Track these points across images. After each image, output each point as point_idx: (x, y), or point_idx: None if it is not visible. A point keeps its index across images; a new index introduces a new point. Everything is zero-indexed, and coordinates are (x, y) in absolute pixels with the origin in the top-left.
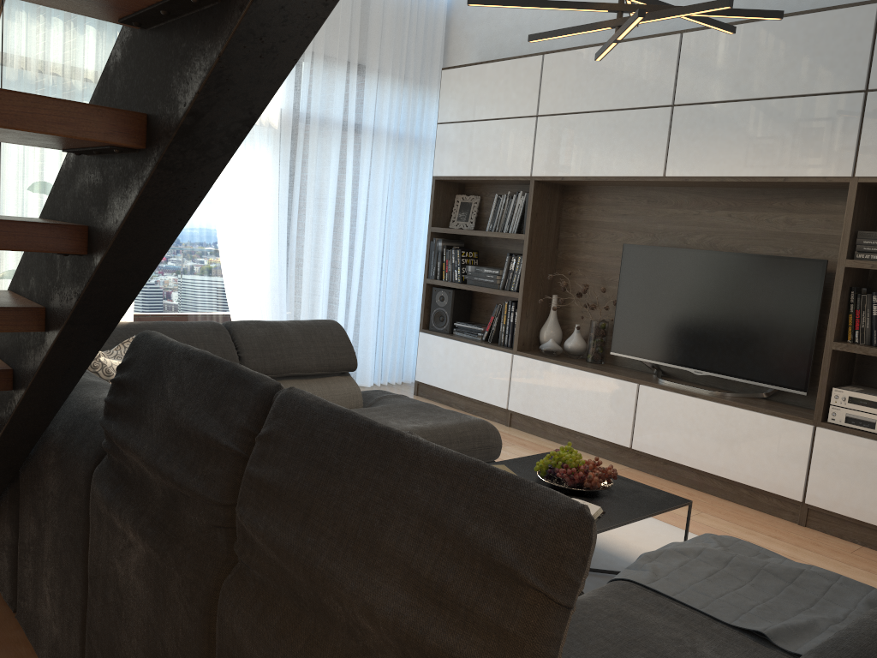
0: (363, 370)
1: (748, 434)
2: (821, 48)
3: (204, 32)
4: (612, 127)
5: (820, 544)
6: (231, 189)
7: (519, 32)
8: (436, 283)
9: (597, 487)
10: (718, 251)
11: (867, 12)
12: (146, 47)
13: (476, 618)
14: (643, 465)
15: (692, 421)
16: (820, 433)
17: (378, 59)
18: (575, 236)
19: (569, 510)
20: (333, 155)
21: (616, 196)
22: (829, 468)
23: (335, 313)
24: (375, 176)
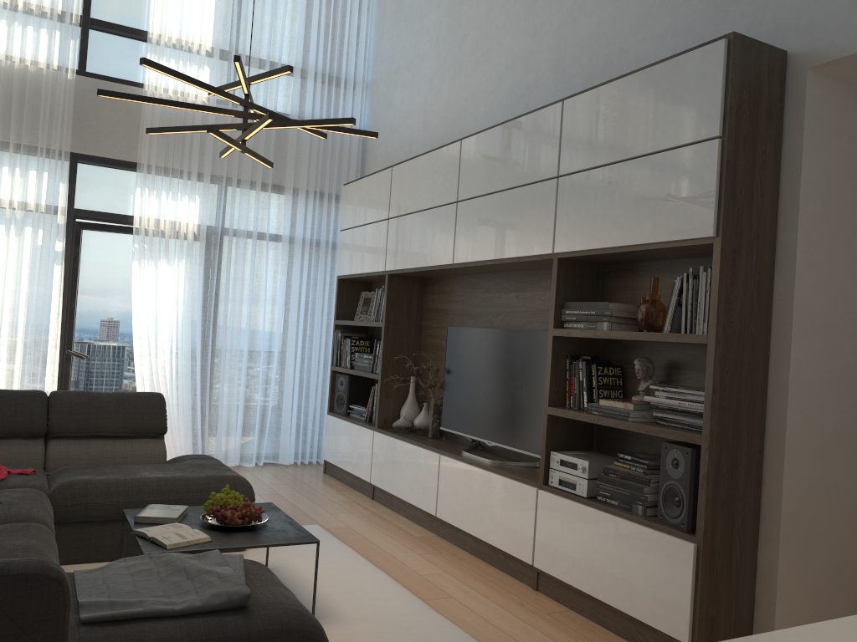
0: (282, 449)
1: (500, 499)
2: (533, 143)
3: None
4: (426, 223)
5: (526, 604)
6: (144, 291)
7: (402, 149)
8: (336, 369)
9: (233, 523)
10: (500, 328)
11: (556, 109)
12: None
13: None
14: (445, 533)
15: (469, 488)
16: (540, 496)
17: (291, 181)
18: (431, 322)
19: None
20: (248, 261)
21: (453, 285)
22: (546, 530)
23: (251, 396)
24: (291, 277)
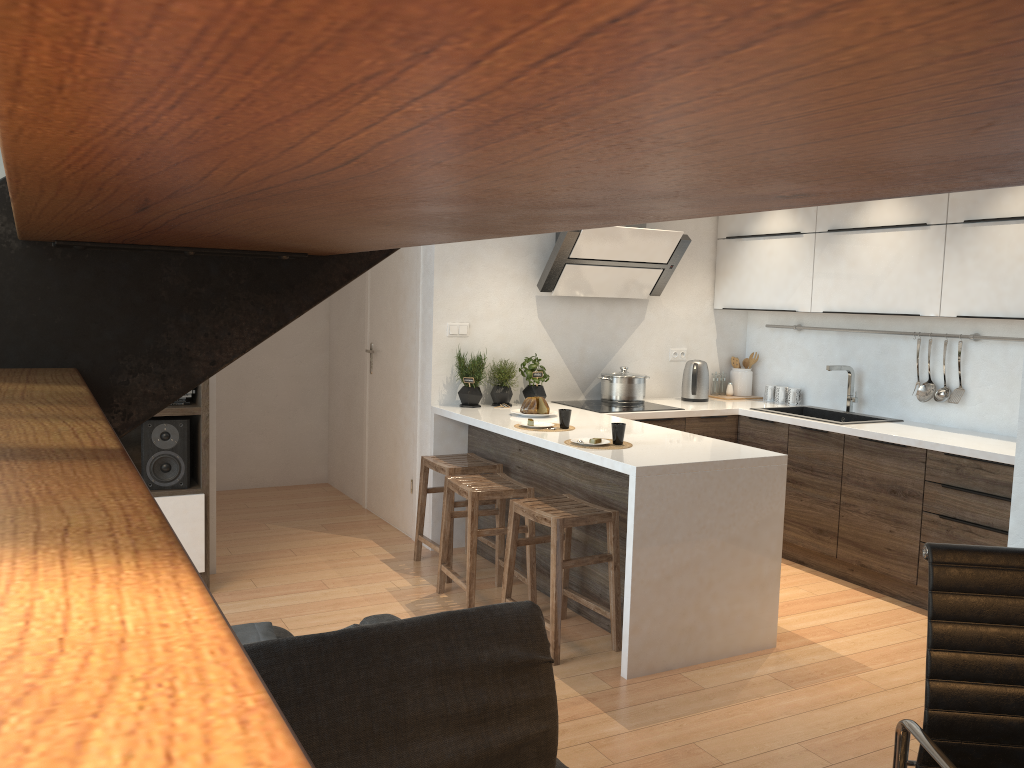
0: None
1: None
2: None
3: (259, 283)
4: None
5: None
6: None
7: None
8: None
9: None
10: None
11: None
12: (55, 271)
13: (519, 706)
14: None
15: None
16: None
17: None
18: None
19: (530, 607)
20: None
21: None
22: None
23: None
24: None
